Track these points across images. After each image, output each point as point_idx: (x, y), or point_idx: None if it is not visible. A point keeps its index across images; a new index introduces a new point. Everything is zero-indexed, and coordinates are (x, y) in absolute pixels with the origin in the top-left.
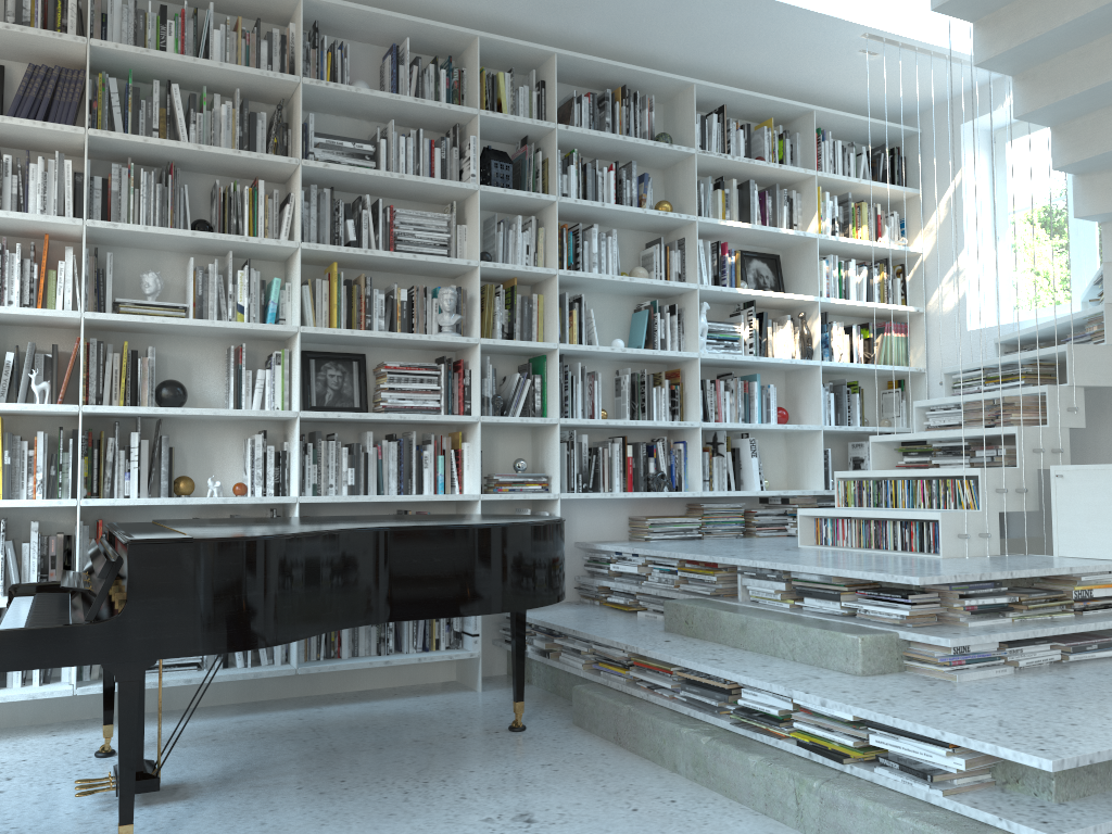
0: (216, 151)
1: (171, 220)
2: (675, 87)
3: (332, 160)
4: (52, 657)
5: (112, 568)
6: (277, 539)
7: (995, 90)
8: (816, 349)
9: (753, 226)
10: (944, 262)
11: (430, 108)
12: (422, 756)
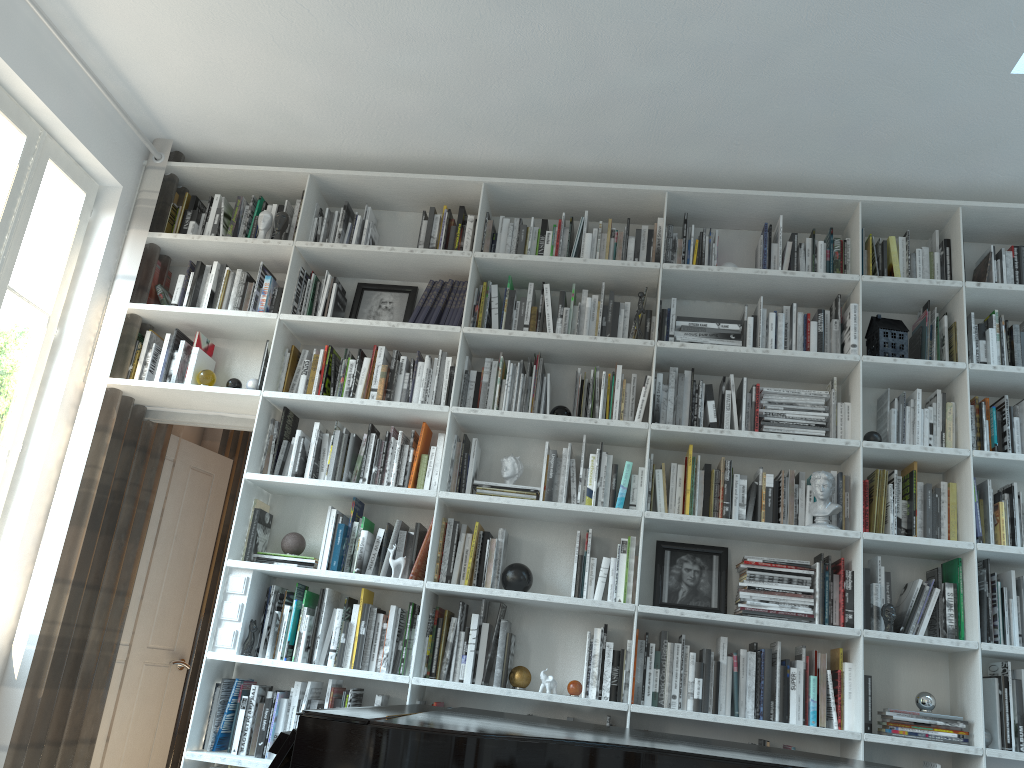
0: (573, 338)
1: (531, 407)
2: None
3: (694, 341)
4: None
5: (284, 742)
6: (472, 737)
7: None
8: None
9: None
10: None
11: (802, 279)
12: None
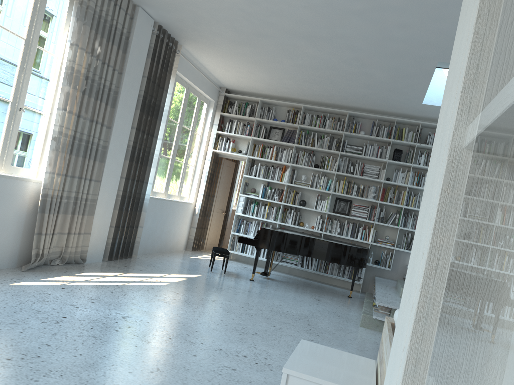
0: (320, 149)
1: (309, 164)
2: None
3: (350, 151)
4: (247, 242)
5: (258, 231)
6: (285, 233)
7: None
8: None
9: None
10: None
11: (378, 138)
12: (320, 292)
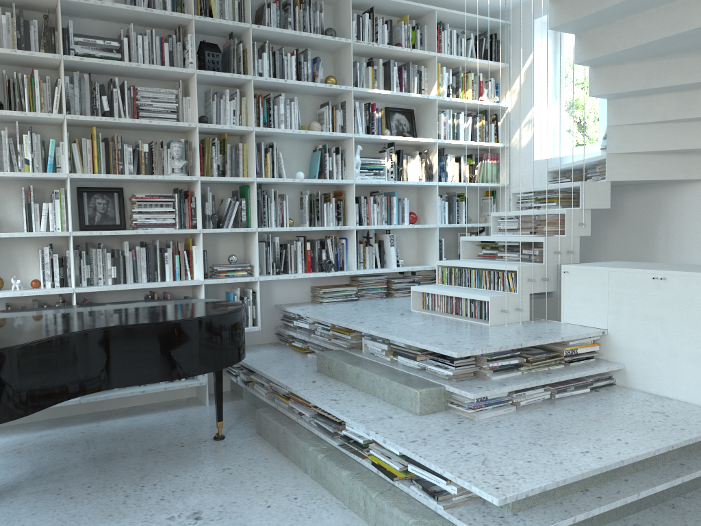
0: None
1: None
2: None
3: (89, 53)
4: None
5: None
6: (11, 349)
7: None
8: (435, 174)
9: (392, 92)
10: (521, 113)
11: (158, 14)
12: (150, 463)
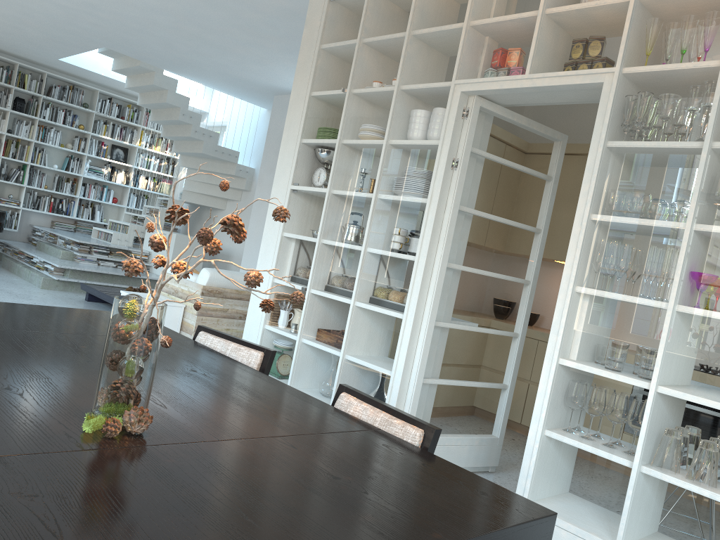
0: None
1: None
2: (93, 89)
3: None
4: None
5: None
6: None
7: (203, 116)
8: (130, 182)
9: (112, 139)
10: None
11: None
12: None
